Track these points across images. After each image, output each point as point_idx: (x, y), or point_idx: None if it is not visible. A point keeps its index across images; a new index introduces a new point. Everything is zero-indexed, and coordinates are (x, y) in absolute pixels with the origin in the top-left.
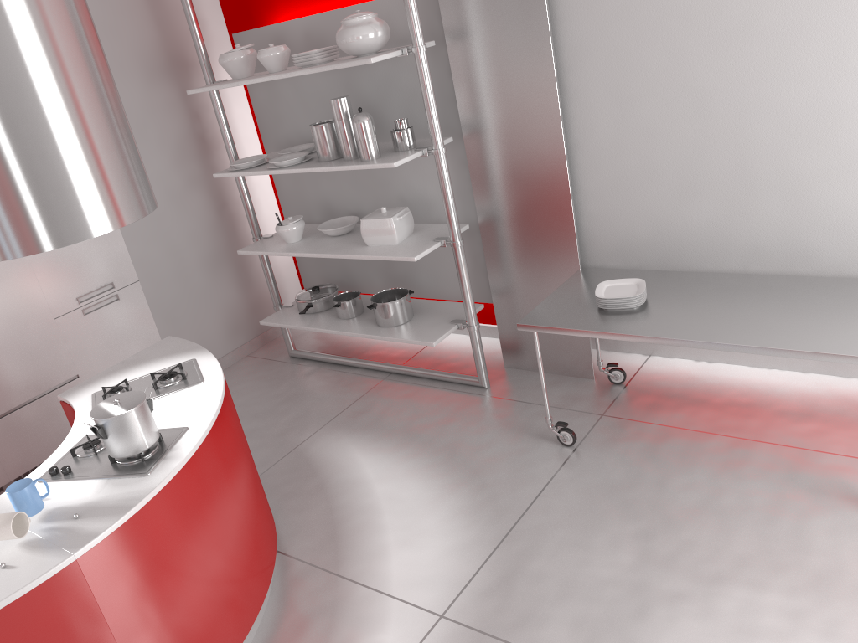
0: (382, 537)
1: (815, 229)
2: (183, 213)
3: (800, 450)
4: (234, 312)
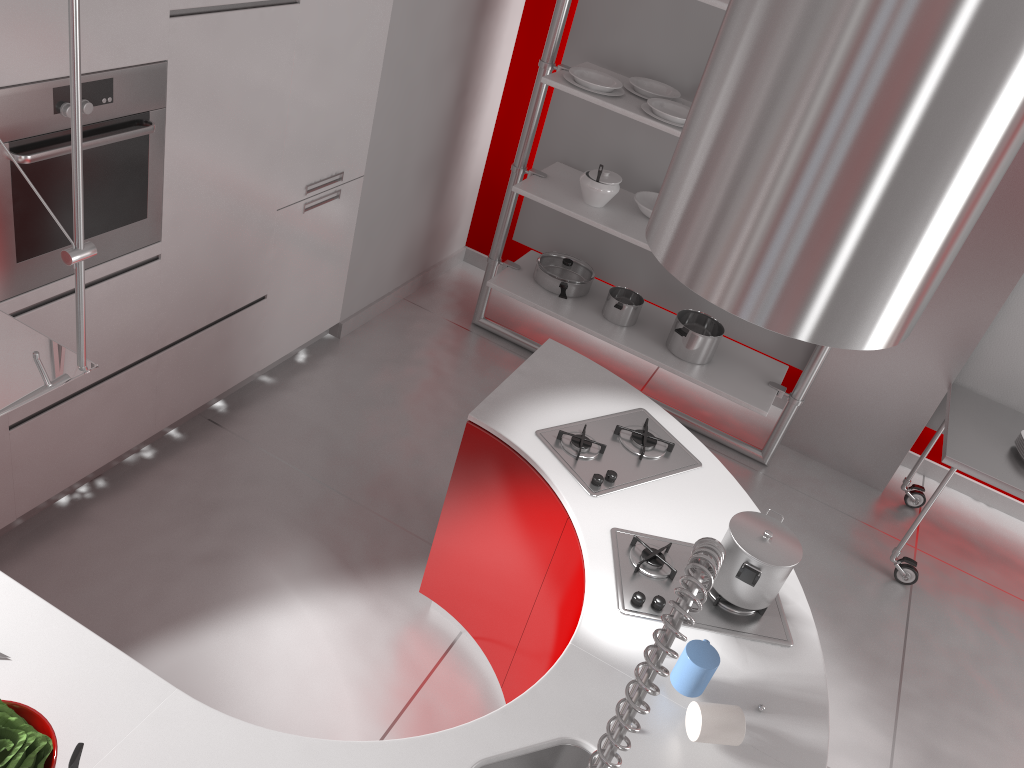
0: None
1: None
2: (431, 93)
3: None
4: (414, 239)
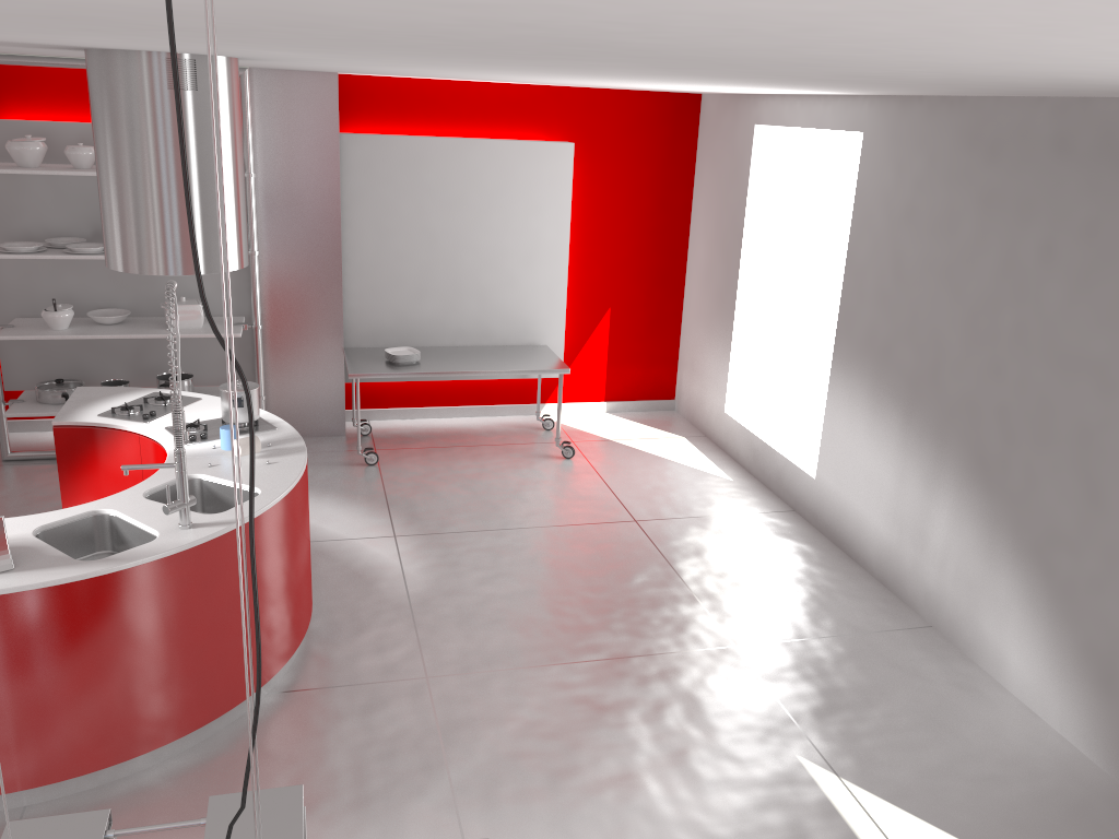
0: None
1: (493, 318)
2: None
3: (503, 445)
4: None
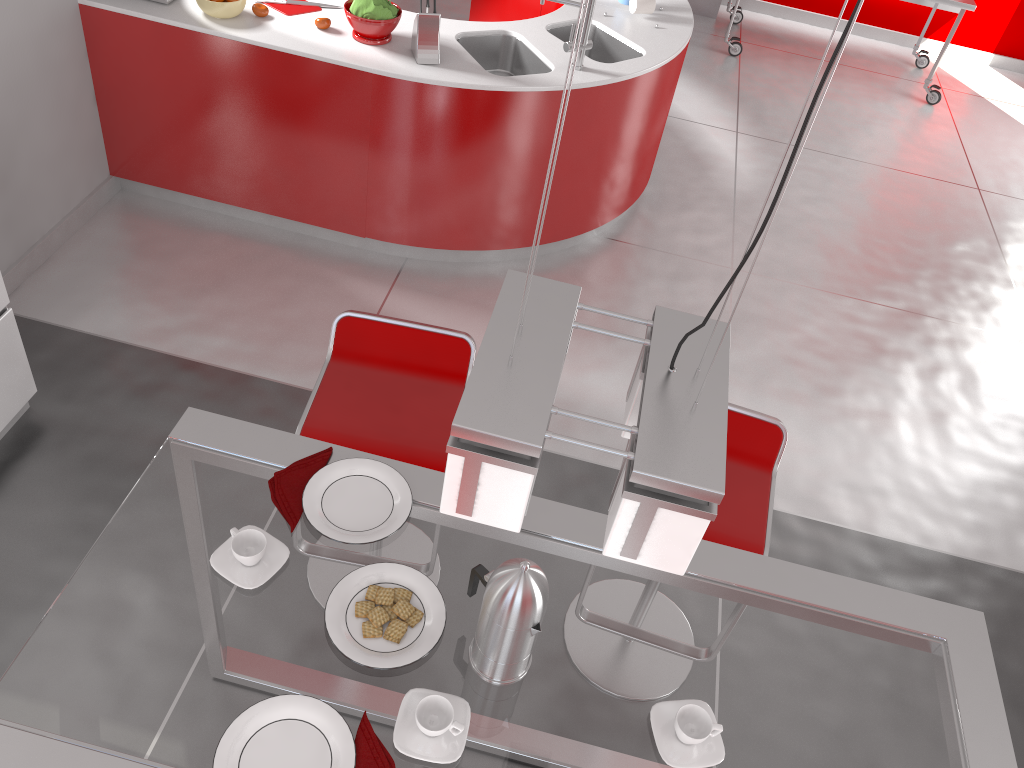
0: None
1: None
2: None
3: (866, 71)
4: None
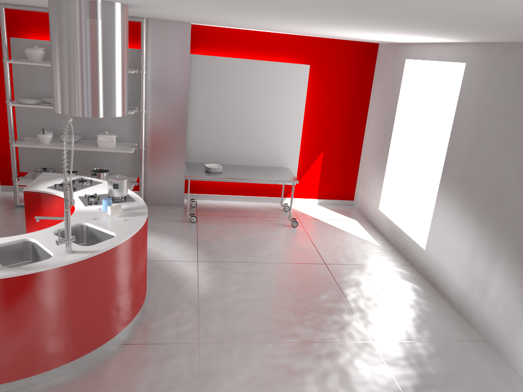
0: (152, 250)
1: (262, 152)
2: None
3: (261, 217)
4: None
